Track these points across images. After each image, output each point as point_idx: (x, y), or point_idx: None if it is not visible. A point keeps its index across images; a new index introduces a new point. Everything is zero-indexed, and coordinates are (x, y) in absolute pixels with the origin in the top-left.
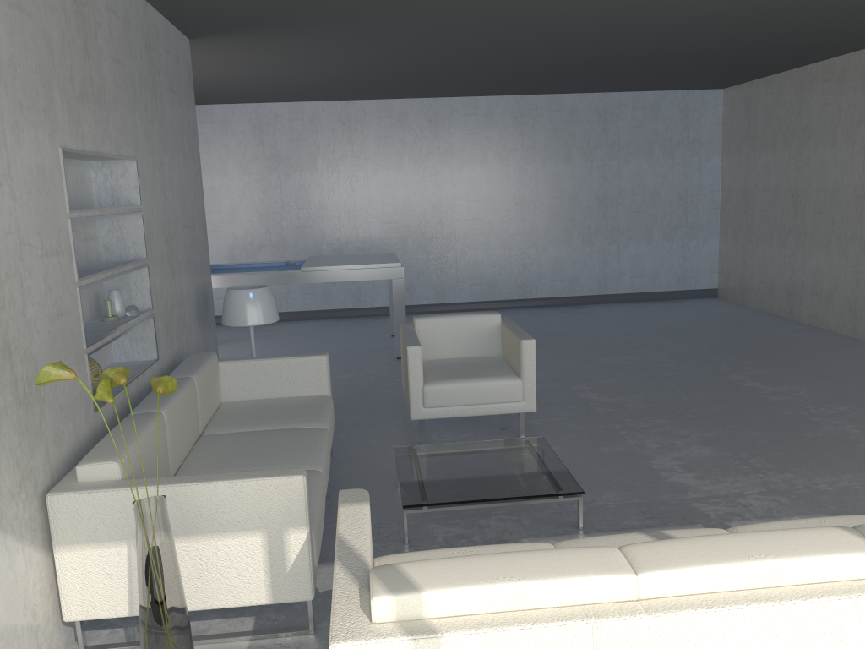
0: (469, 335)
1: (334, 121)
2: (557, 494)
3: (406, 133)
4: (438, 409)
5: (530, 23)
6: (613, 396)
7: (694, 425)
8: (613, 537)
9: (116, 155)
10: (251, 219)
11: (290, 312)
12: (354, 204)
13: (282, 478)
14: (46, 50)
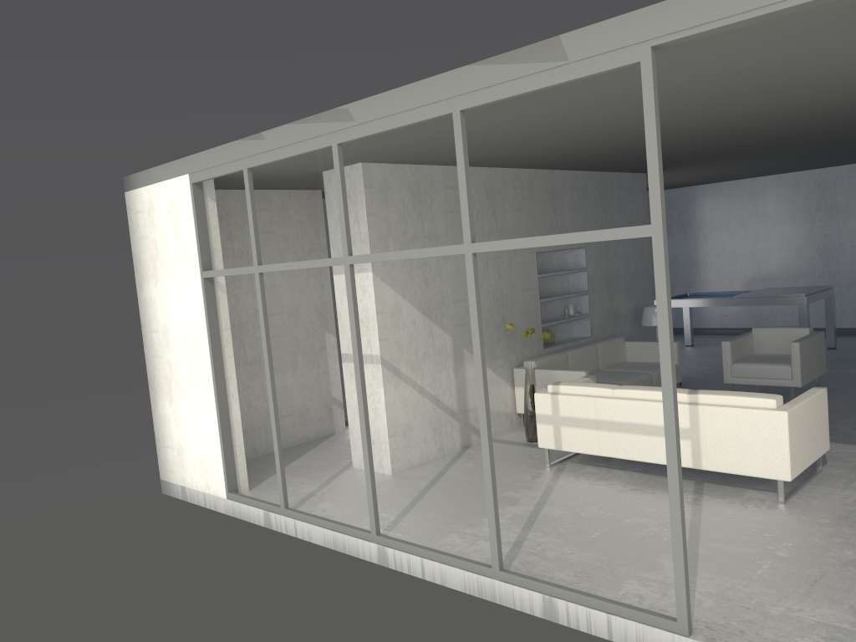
0: (786, 340)
1: (811, 184)
2: None
3: None
4: (739, 378)
5: (838, 140)
6: None
7: None
8: None
9: (569, 249)
10: (745, 260)
11: None
12: (826, 247)
13: (578, 372)
14: (531, 219)
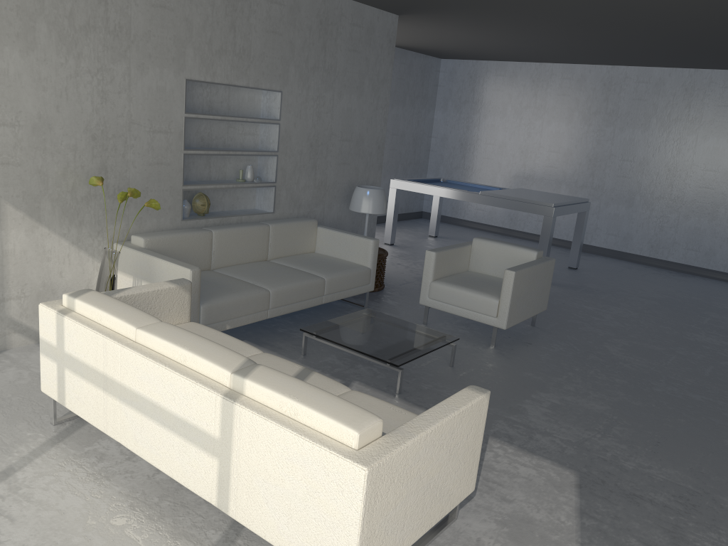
0: (508, 261)
1: (597, 82)
2: (381, 360)
3: (659, 99)
4: (437, 302)
5: (630, 6)
6: (629, 355)
7: (641, 394)
8: (287, 362)
9: (252, 87)
10: (513, 153)
11: (524, 232)
12: (596, 155)
13: (183, 268)
14: (184, 27)
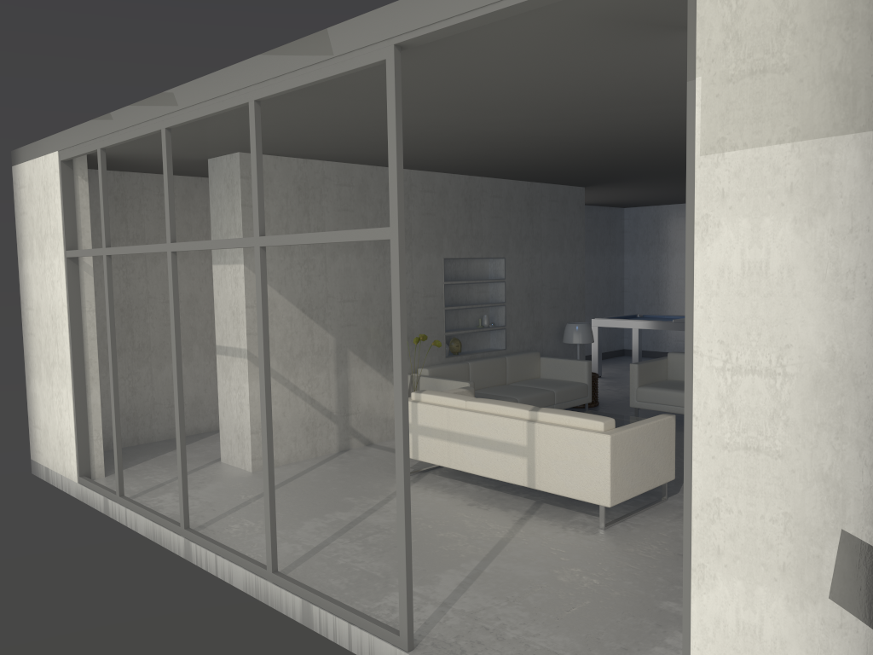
0: None
1: None
2: None
3: None
4: (644, 403)
5: None
6: None
7: None
8: None
9: (485, 258)
10: None
11: None
12: None
13: (462, 382)
14: (441, 224)
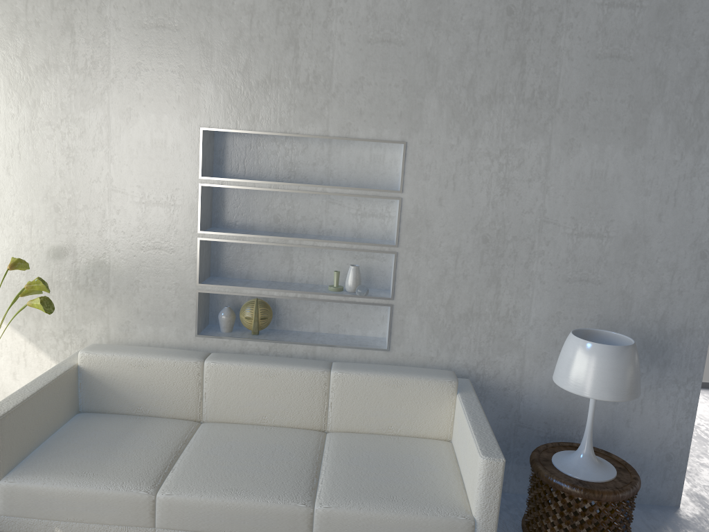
0: None
1: None
2: None
3: None
4: None
5: None
6: None
7: None
8: None
9: (335, 137)
10: None
11: None
12: None
13: None
14: (198, 51)
